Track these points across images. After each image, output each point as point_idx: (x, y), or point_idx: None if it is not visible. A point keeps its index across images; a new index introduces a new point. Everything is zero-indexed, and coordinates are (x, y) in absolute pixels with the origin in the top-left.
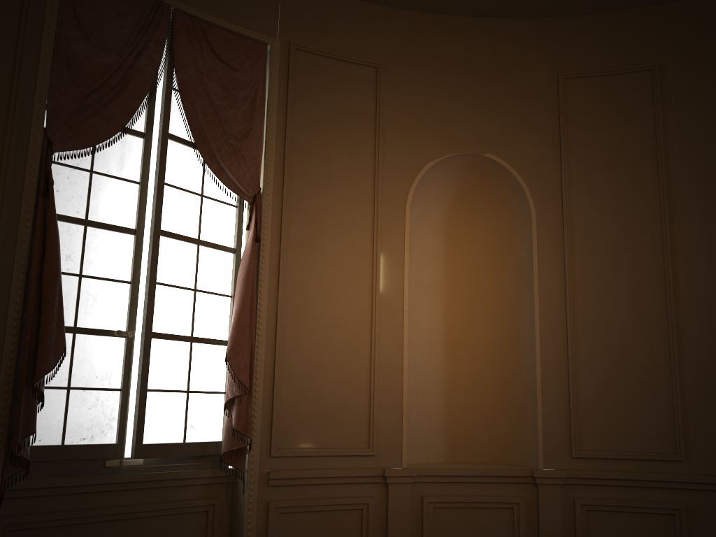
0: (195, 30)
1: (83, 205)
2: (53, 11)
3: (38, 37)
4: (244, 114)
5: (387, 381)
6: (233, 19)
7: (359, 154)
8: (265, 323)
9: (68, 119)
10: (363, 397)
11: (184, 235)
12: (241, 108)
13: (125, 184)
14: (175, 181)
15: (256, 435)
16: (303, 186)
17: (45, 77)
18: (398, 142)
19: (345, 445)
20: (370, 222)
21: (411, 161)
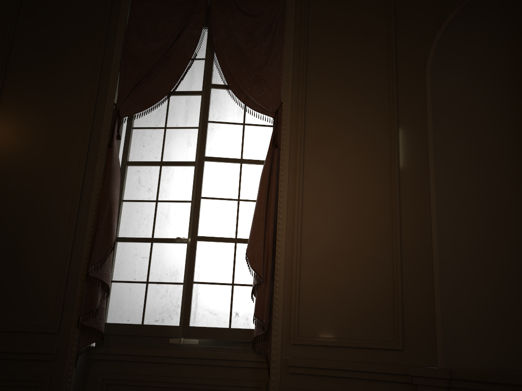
0: (227, 2)
1: (159, 152)
2: (122, 29)
3: (112, 48)
4: (266, 48)
5: (414, 264)
6: None
7: (373, 39)
8: (285, 218)
9: (128, 93)
10: (387, 284)
11: (228, 157)
12: (263, 43)
13: (188, 131)
14: (219, 118)
15: (278, 322)
16: (319, 88)
17: (116, 72)
18: (413, 10)
19: (368, 336)
20: (388, 99)
21: (429, 21)
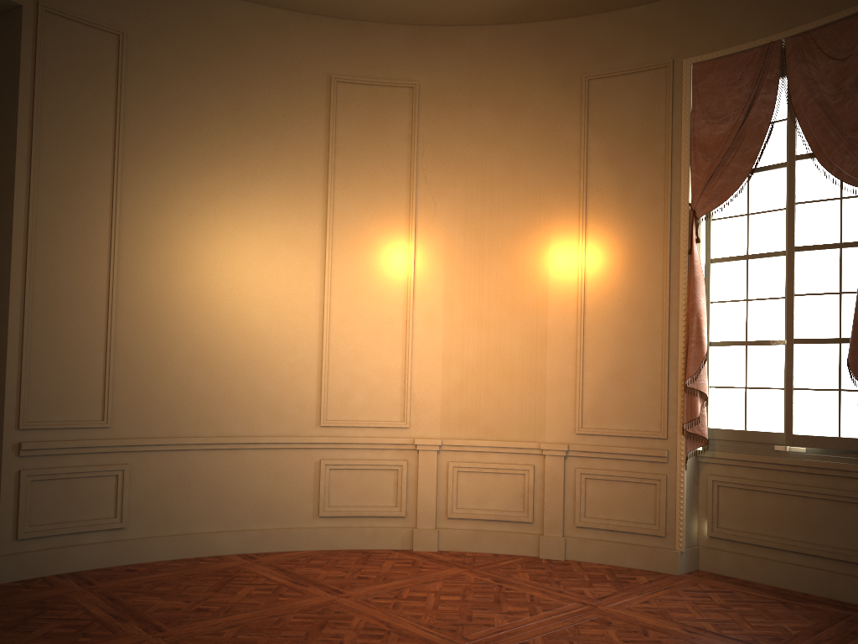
0: (806, 45)
1: (744, 244)
2: (686, 116)
3: (678, 141)
4: None
5: None
6: (842, 4)
7: None
8: None
9: (702, 190)
10: None
11: (823, 243)
12: (856, 94)
13: (774, 214)
14: (808, 196)
15: None
16: None
17: (686, 167)
18: None
19: None
20: None
21: None
